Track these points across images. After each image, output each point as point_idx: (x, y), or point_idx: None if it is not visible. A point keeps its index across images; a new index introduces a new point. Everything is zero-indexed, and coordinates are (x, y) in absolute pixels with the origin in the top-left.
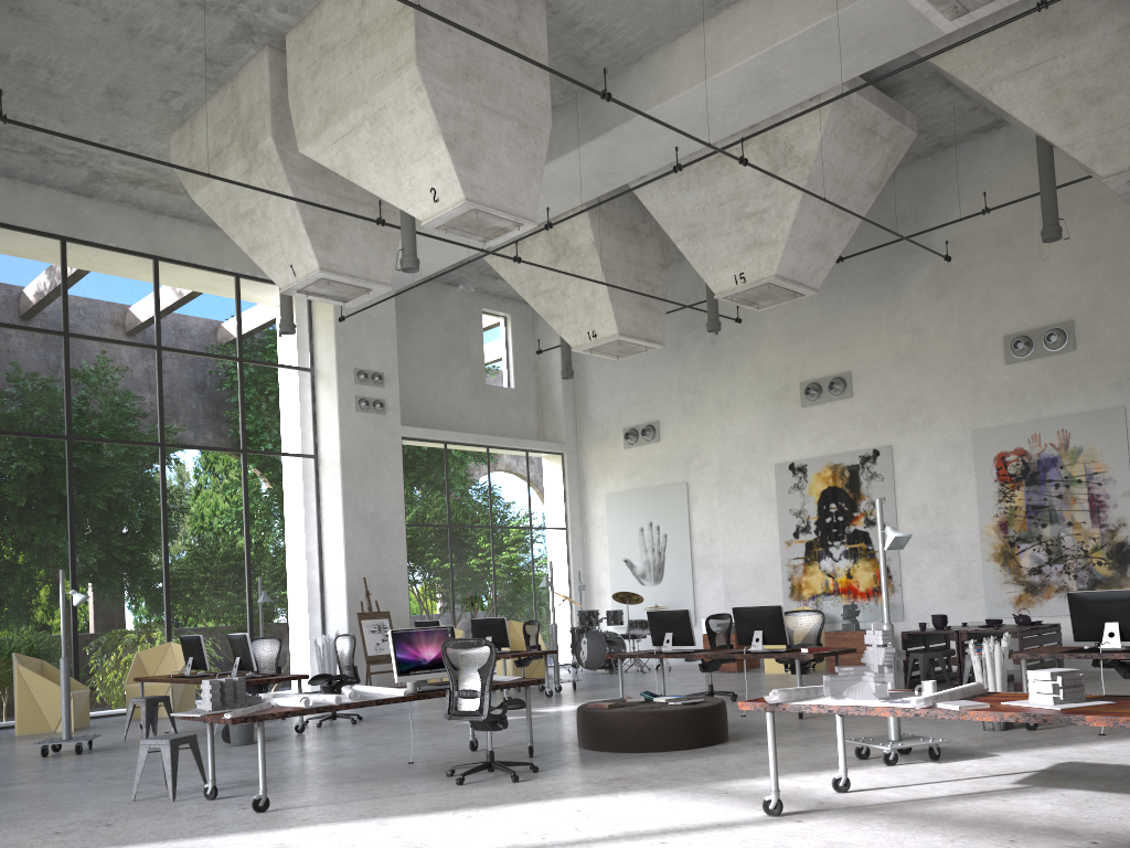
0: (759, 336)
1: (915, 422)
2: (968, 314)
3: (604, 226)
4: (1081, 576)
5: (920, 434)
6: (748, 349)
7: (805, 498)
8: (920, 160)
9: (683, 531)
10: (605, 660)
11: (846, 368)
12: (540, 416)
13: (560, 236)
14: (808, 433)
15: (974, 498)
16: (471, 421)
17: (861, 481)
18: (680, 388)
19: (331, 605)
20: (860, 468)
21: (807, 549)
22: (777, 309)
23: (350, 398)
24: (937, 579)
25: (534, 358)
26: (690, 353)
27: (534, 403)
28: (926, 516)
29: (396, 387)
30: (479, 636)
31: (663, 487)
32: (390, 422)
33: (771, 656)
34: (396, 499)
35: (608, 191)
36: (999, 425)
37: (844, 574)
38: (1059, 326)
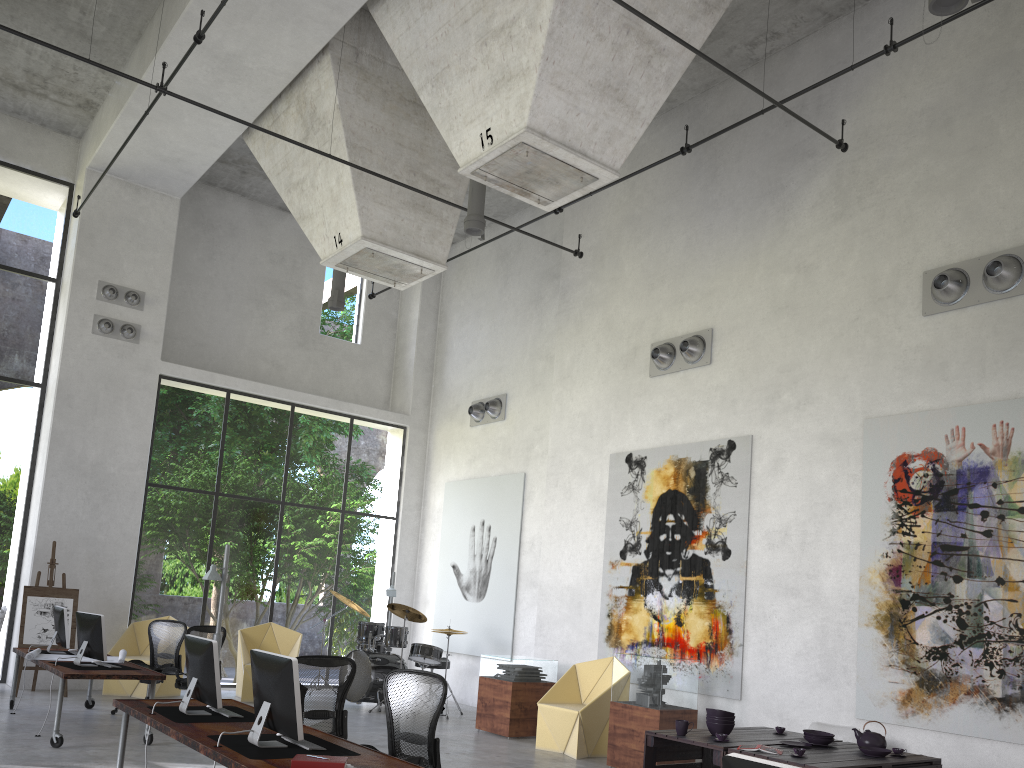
0: (614, 281)
1: (787, 402)
2: (876, 240)
3: (360, 88)
4: (1012, 675)
5: (792, 421)
6: (600, 299)
7: (639, 504)
8: (833, 23)
9: (513, 536)
10: (367, 692)
11: (709, 323)
12: (392, 382)
13: (308, 103)
14: (653, 413)
15: (857, 524)
16: (290, 374)
17: (708, 486)
18: (533, 353)
19: (24, 573)
20: (709, 467)
21: (633, 576)
22: (637, 245)
23: (86, 316)
24: (792, 644)
25: (395, 313)
26: (548, 310)
27: (387, 366)
28: (787, 545)
29: (162, 312)
30: (79, 638)
31: (501, 477)
32: (144, 354)
33: (230, 764)
34: (136, 450)
35: (344, 23)
36: (904, 412)
37: (673, 619)
38: (1012, 253)
